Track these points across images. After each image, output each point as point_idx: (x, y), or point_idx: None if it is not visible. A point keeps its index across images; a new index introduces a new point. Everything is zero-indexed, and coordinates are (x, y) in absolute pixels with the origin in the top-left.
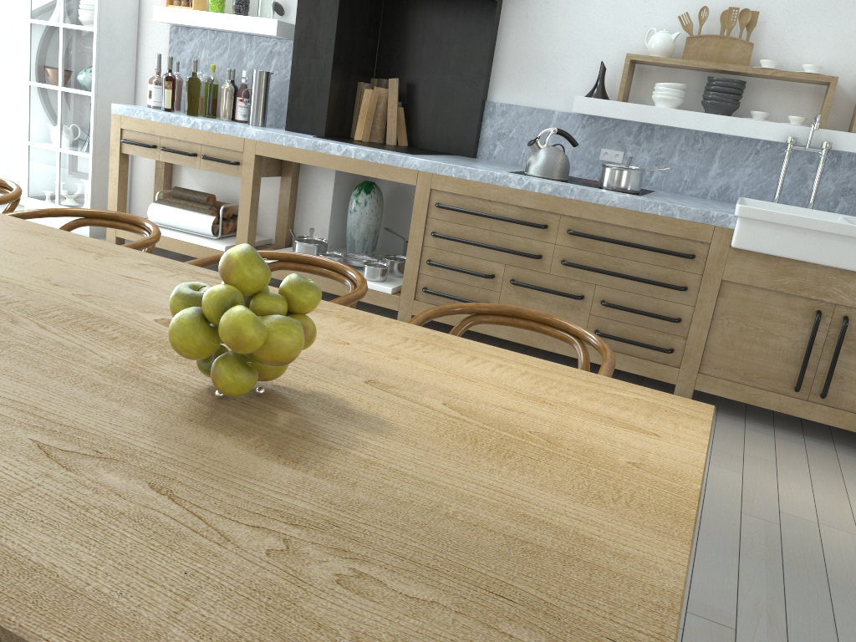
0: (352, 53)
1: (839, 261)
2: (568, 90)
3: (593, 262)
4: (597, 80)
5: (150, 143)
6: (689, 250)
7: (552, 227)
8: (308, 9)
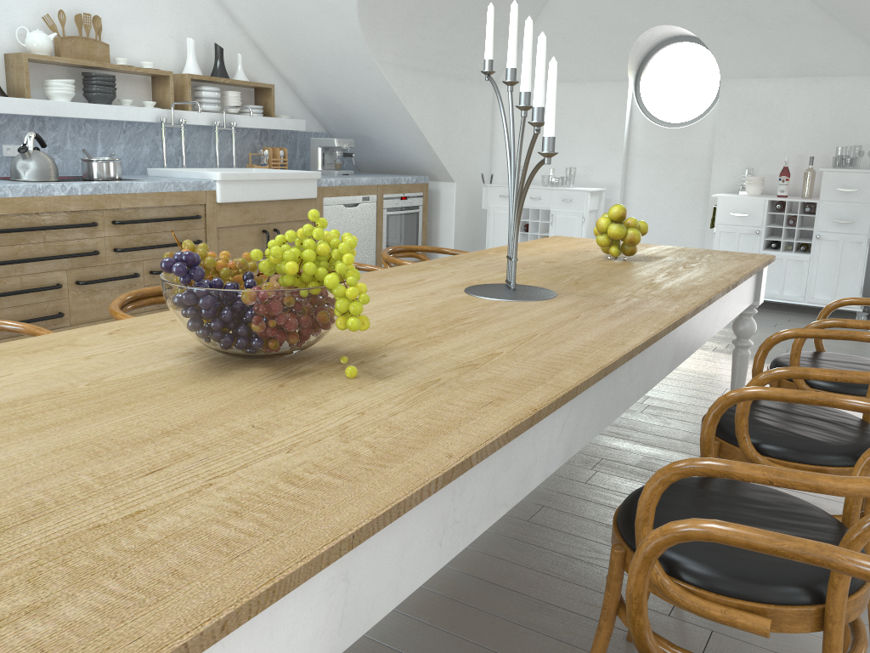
0: None
1: (268, 196)
2: None
3: (137, 243)
4: None
5: None
6: (194, 212)
7: (99, 223)
8: None
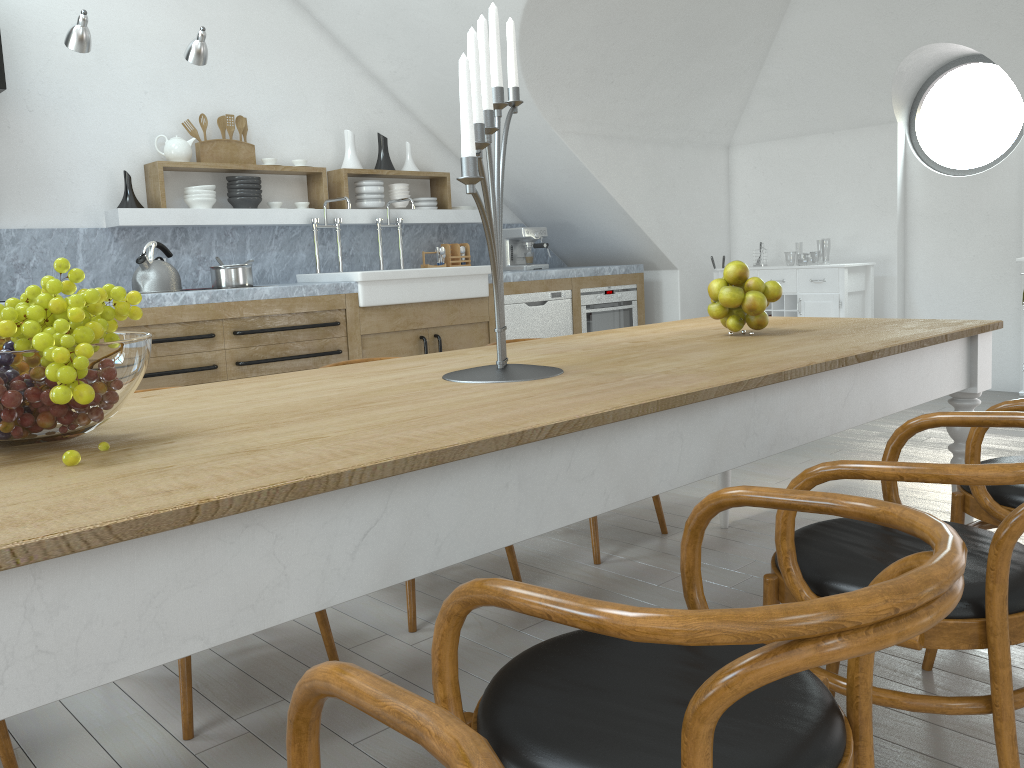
0: None
1: (424, 296)
2: (86, 204)
3: (263, 355)
4: (127, 190)
5: None
6: (332, 319)
7: (218, 334)
8: None
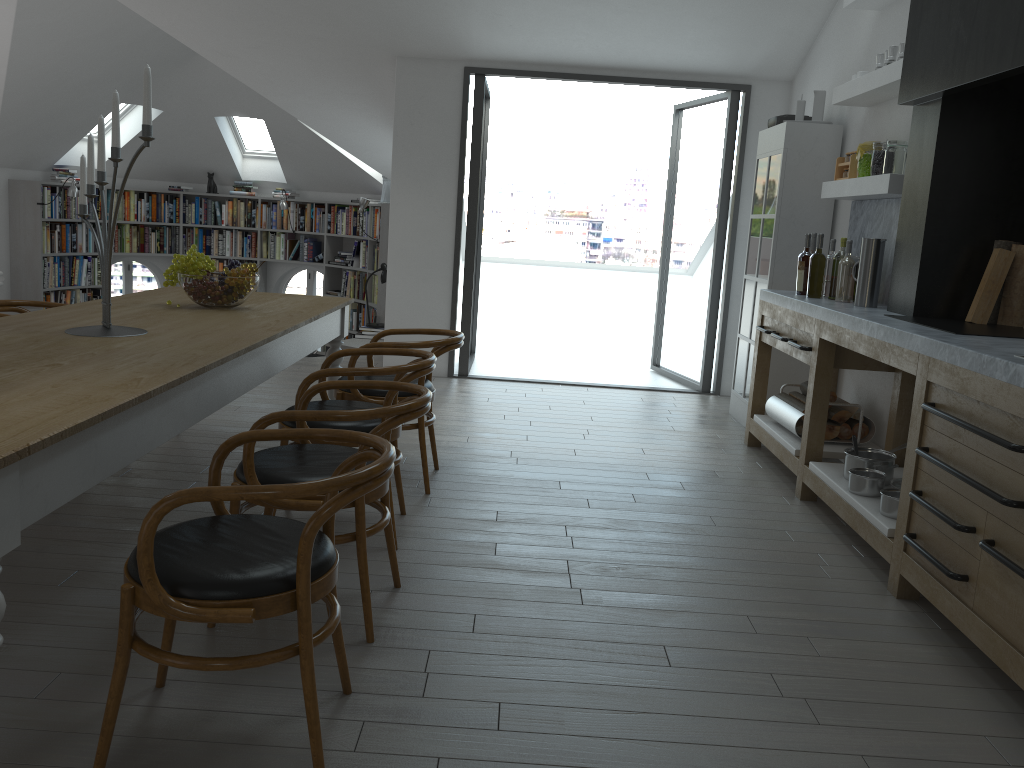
0: (979, 200)
1: None
2: None
3: None
4: None
5: (773, 329)
6: None
7: None
8: (914, 153)
